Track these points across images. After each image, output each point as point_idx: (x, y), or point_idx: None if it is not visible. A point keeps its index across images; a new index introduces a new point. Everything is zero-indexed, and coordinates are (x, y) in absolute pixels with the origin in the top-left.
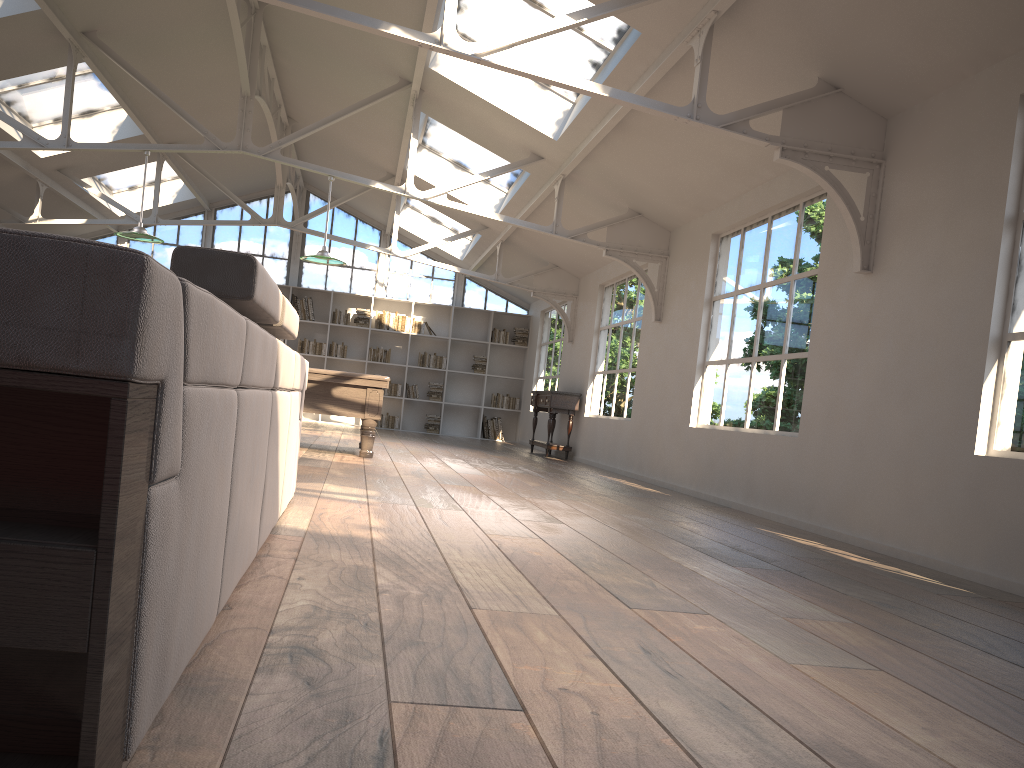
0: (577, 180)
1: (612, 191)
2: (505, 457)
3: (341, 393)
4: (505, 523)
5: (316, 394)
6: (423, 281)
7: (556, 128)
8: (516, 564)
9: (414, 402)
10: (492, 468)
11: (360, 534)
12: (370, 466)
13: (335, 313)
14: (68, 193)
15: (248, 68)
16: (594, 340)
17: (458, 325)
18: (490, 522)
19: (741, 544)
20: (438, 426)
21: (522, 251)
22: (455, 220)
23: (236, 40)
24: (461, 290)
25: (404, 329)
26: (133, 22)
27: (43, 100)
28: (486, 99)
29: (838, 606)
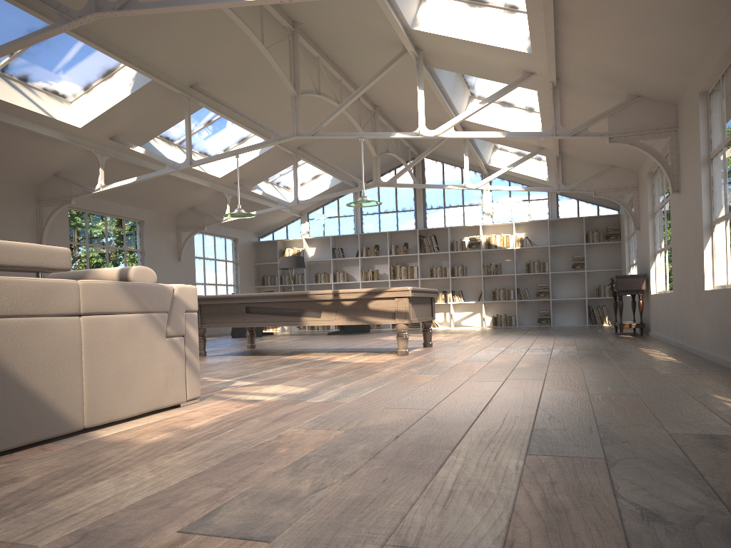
0: (571, 83)
1: (603, 83)
2: (567, 340)
3: (375, 305)
4: (355, 413)
5: (356, 309)
6: (521, 204)
7: (529, 42)
8: (211, 467)
9: (527, 302)
10: (518, 353)
11: (142, 438)
12: (380, 363)
13: (453, 243)
14: (251, 197)
15: (292, 75)
16: (650, 223)
17: (556, 234)
18: (339, 413)
19: (627, 420)
20: (549, 319)
21: (580, 160)
22: (520, 149)
23: (267, 57)
24: (554, 205)
25: (509, 245)
26: (218, 69)
27: (208, 140)
28: (462, 38)
29: (546, 521)
